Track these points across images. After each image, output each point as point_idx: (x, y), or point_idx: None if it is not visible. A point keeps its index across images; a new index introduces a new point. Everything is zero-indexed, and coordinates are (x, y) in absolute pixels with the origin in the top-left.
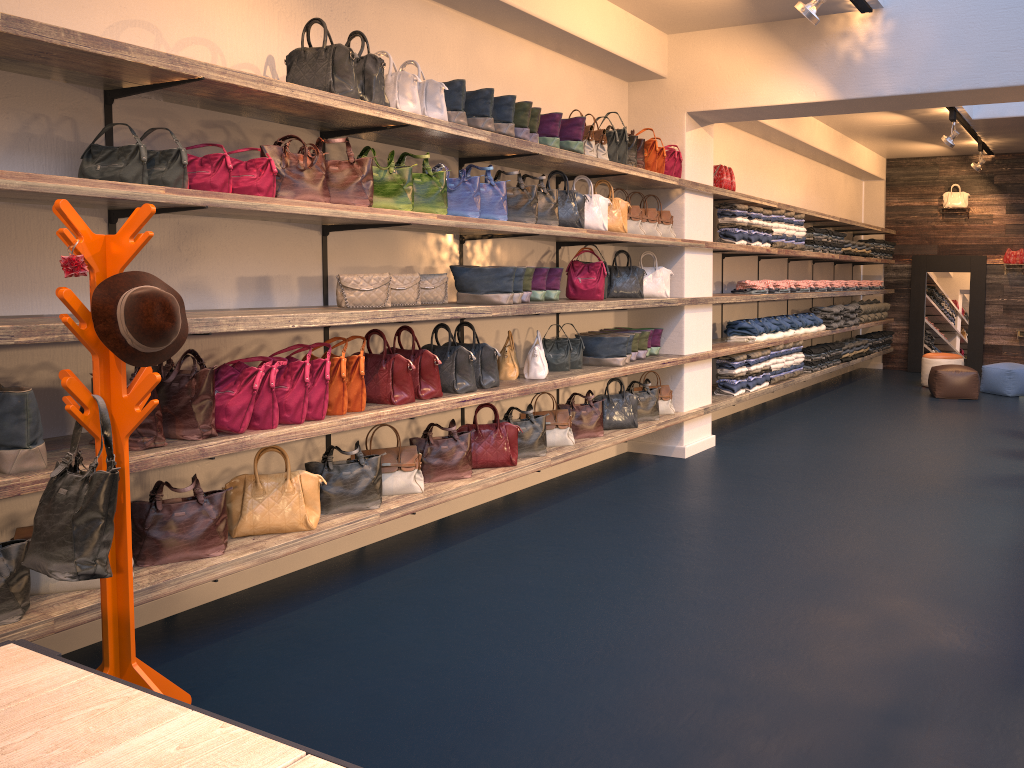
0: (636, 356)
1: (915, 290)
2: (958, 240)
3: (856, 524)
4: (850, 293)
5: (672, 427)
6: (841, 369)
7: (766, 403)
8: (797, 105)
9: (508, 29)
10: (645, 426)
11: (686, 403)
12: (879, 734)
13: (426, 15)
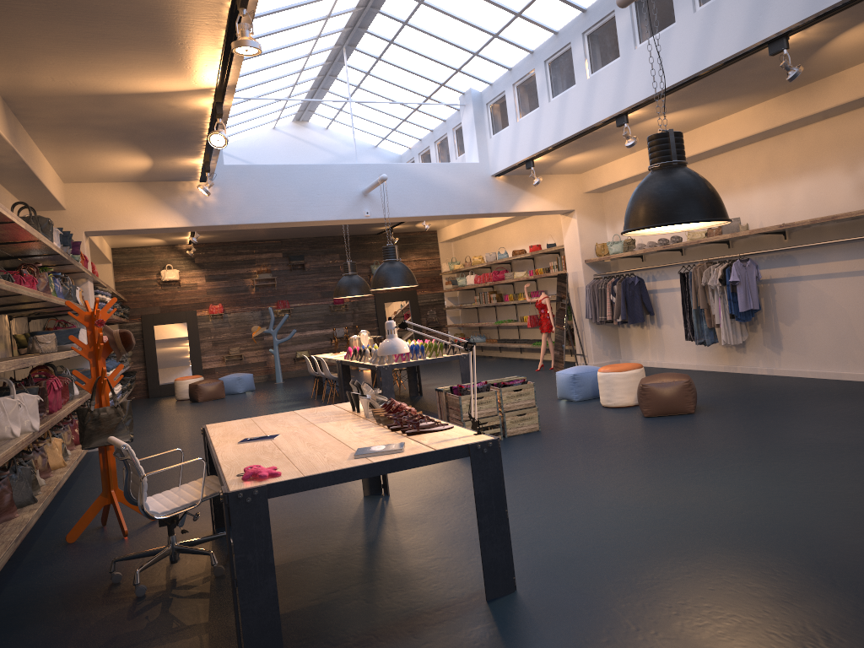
0: None
1: (147, 339)
2: (175, 301)
3: None
4: None
5: None
6: None
7: None
8: (163, 228)
9: (9, 187)
10: None
11: None
12: None
13: None
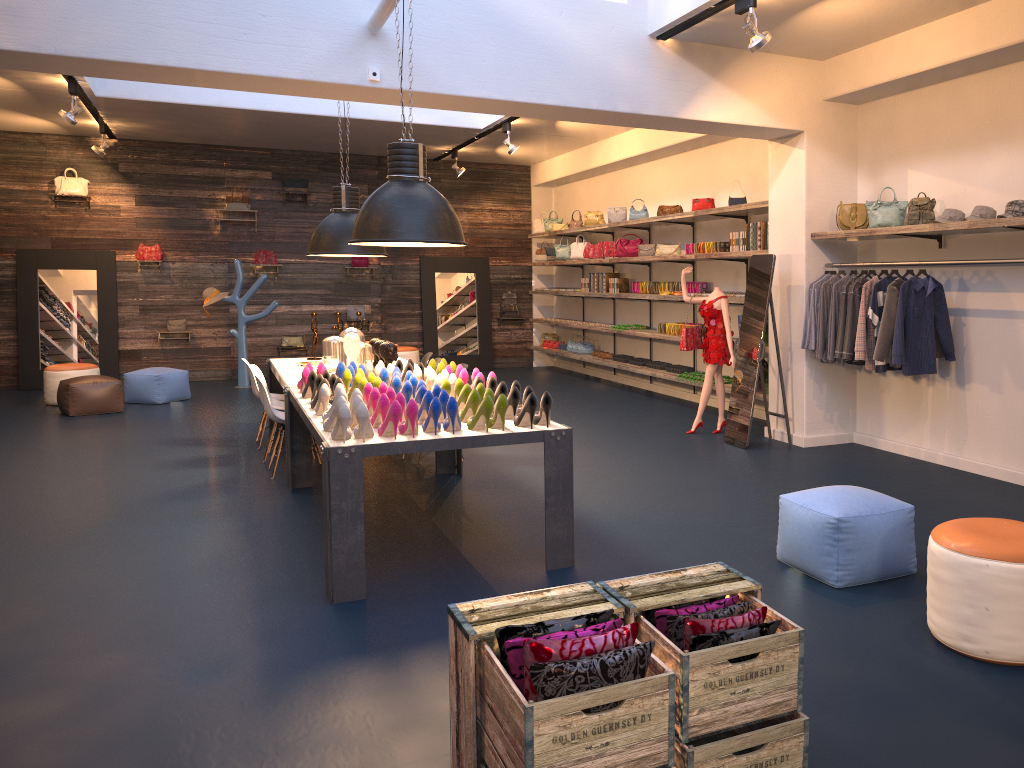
0: None
1: (24, 291)
2: (79, 233)
3: (14, 585)
4: None
5: None
6: None
7: None
8: None
9: None
10: None
11: None
12: None
13: None
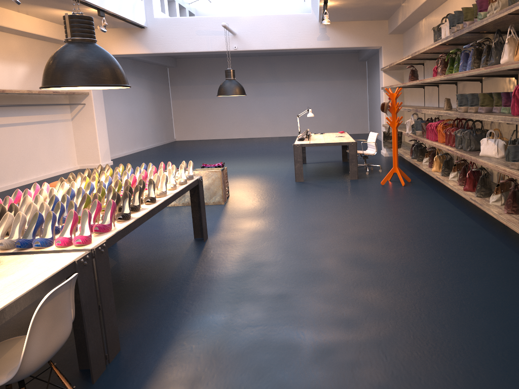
0: None
1: None
2: None
3: (324, 261)
4: None
5: None
6: None
7: None
8: None
9: None
10: None
11: None
12: (276, 205)
13: None
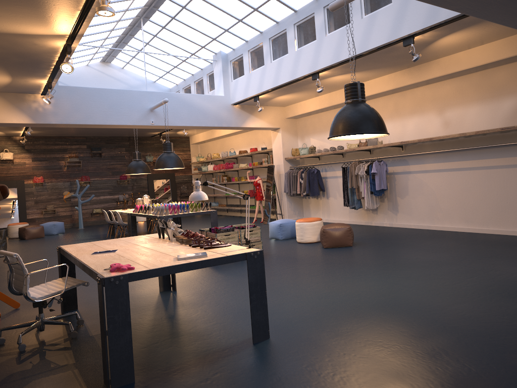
0: None
1: None
2: (9, 174)
3: None
4: None
5: None
6: None
7: None
8: (14, 123)
9: None
10: None
11: None
12: None
13: None
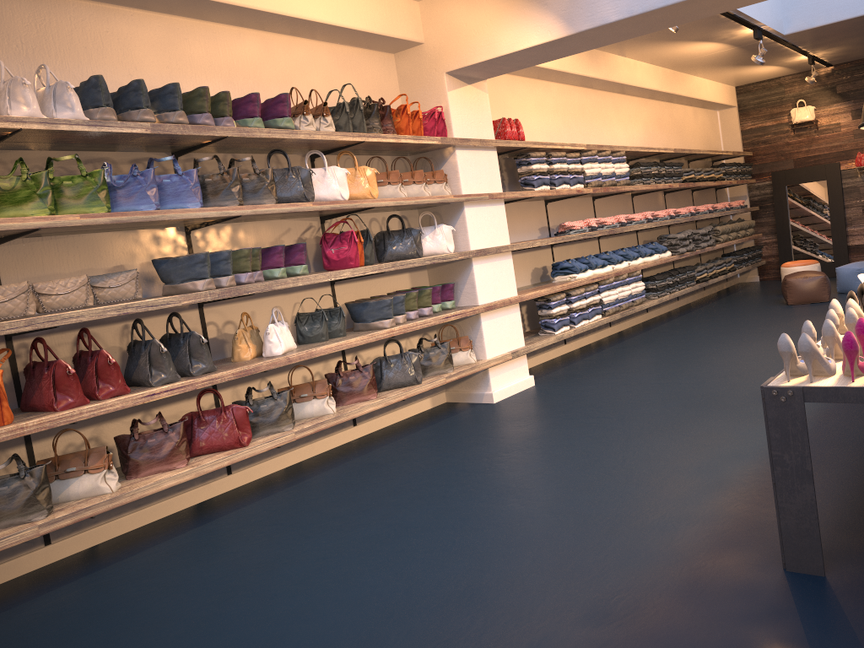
0: (420, 314)
1: (778, 204)
2: (811, 151)
3: (600, 464)
4: (699, 217)
5: (480, 375)
6: (715, 287)
7: (621, 332)
8: (539, 47)
9: (218, 20)
10: (430, 381)
11: (489, 350)
12: None
13: (104, 19)
